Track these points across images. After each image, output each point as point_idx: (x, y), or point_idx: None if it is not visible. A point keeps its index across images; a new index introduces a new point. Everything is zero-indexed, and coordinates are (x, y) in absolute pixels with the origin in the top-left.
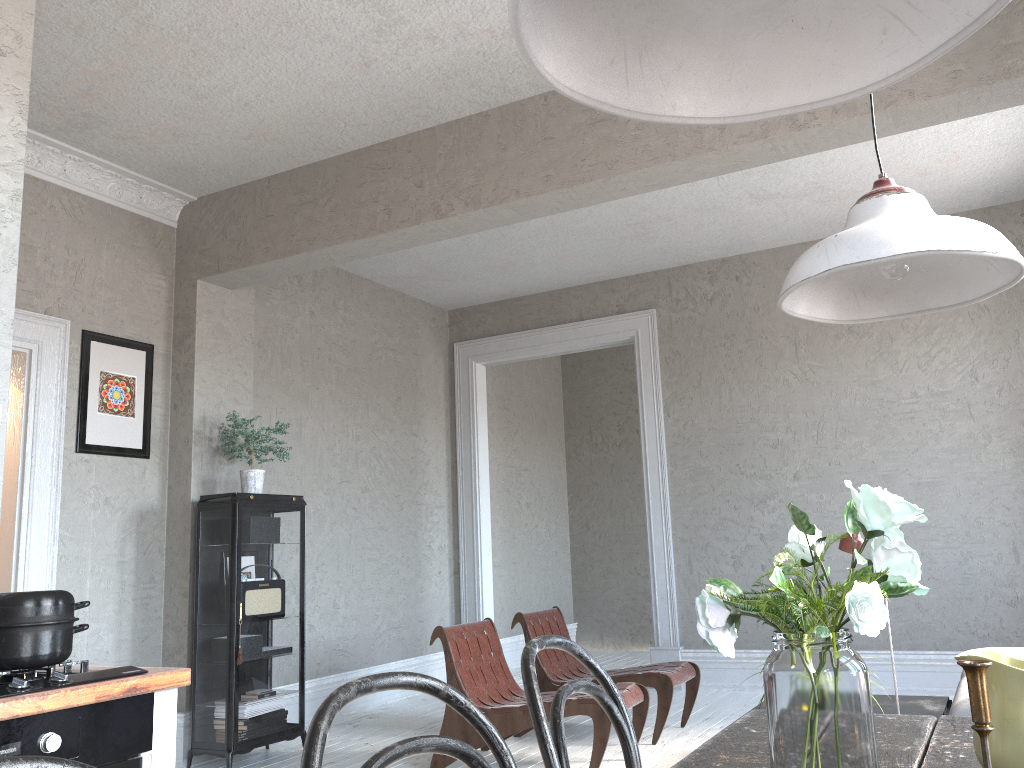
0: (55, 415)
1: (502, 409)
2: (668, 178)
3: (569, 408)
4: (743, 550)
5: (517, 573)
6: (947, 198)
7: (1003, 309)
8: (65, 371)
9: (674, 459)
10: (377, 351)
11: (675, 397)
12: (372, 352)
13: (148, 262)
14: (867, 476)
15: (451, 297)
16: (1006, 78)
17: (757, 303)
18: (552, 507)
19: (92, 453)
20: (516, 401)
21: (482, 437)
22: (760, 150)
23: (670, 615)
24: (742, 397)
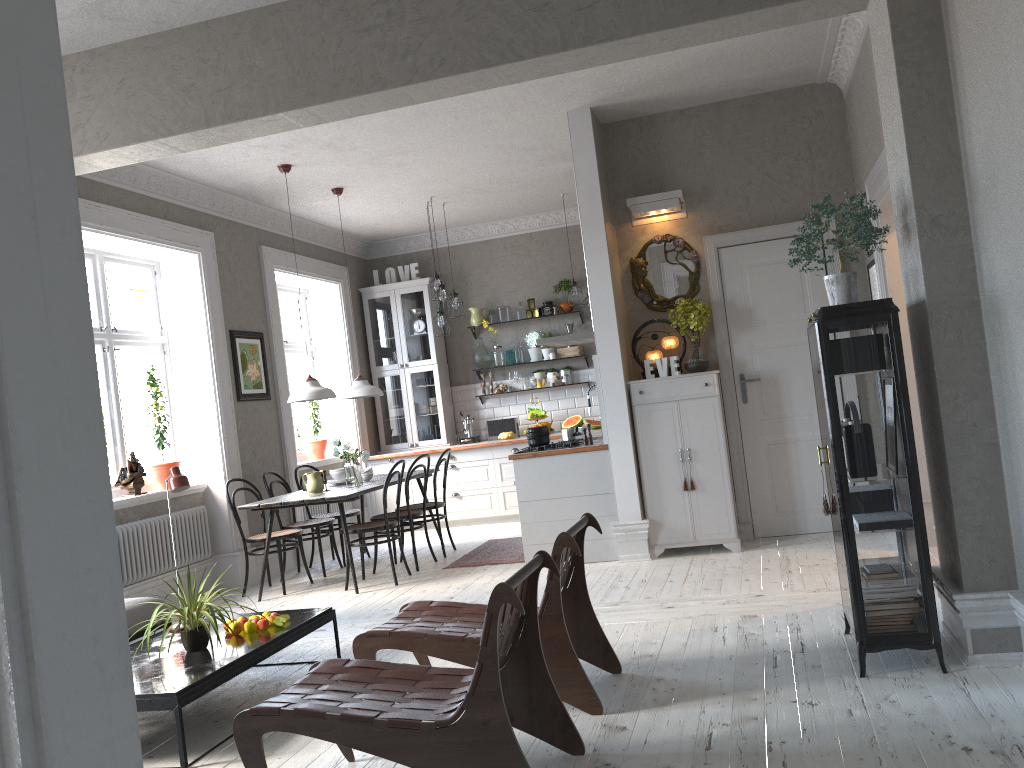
0: None
1: None
2: (257, 126)
3: None
4: None
5: None
6: None
7: None
8: None
9: None
10: None
11: None
12: None
13: None
14: None
15: None
16: None
17: None
18: None
19: None
20: None
21: None
22: (186, 146)
23: None
24: None
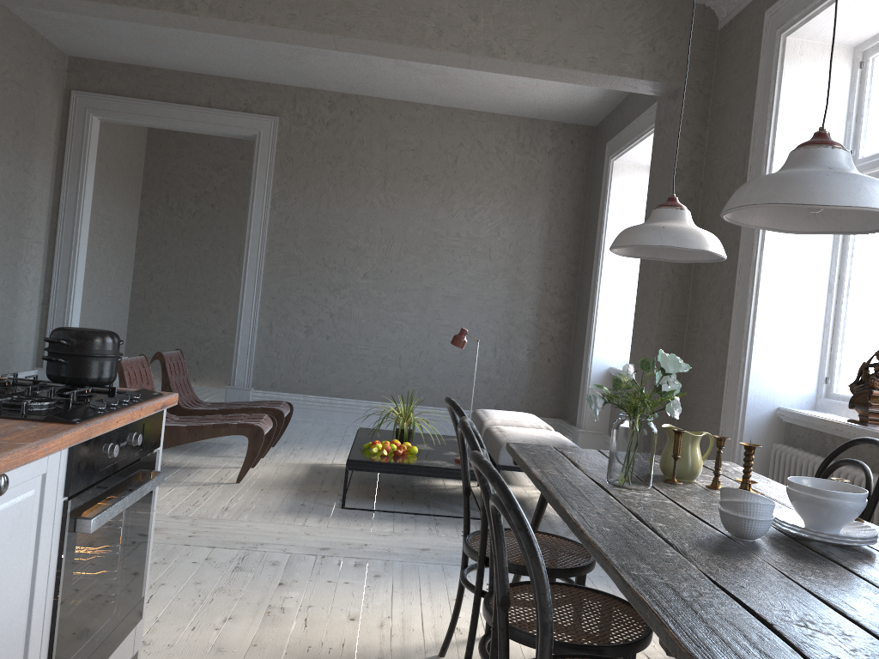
0: None
1: (98, 161)
2: (386, 52)
3: (150, 170)
4: (315, 323)
5: (90, 310)
6: (514, 105)
7: (525, 191)
8: None
9: (273, 244)
10: (5, 82)
11: (283, 195)
12: (1, 82)
13: None
14: (415, 285)
15: (81, 47)
16: (619, 75)
17: (363, 138)
18: (123, 256)
19: None
20: (110, 155)
21: (89, 186)
22: (460, 59)
23: (248, 363)
24: (337, 208)
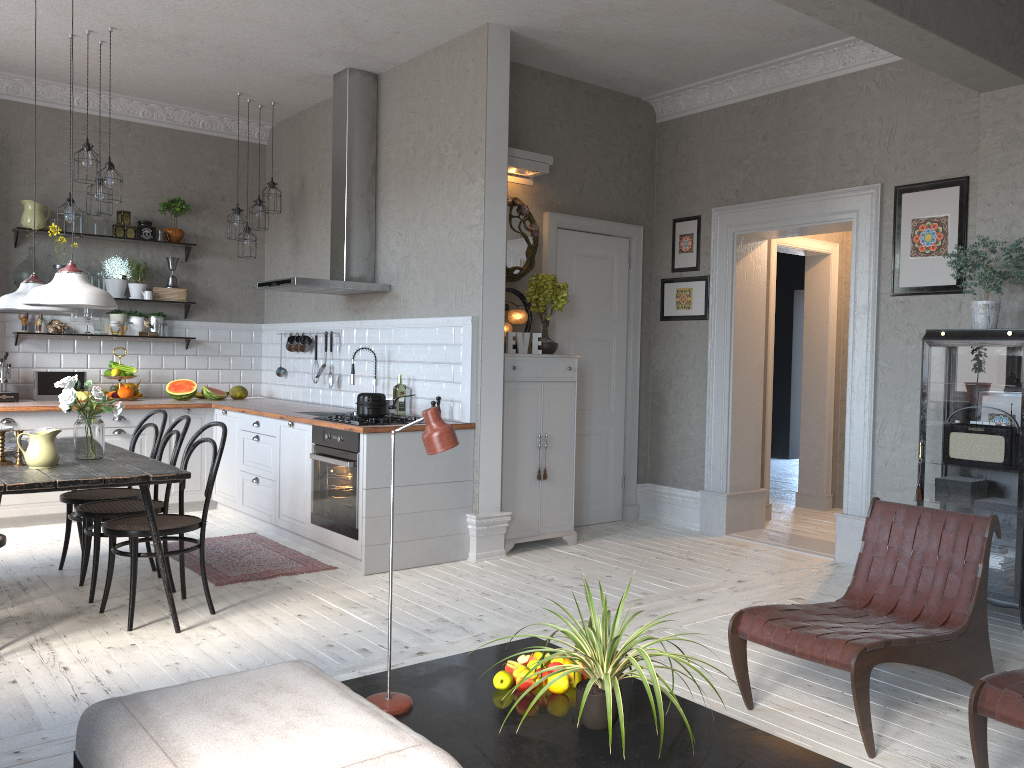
0: (869, 268)
1: None
2: None
3: None
4: None
5: None
6: None
7: None
8: (876, 229)
9: None
10: None
11: None
12: None
13: (962, 91)
14: None
15: None
16: None
17: None
18: None
19: (904, 295)
20: None
21: None
22: None
23: None
24: None
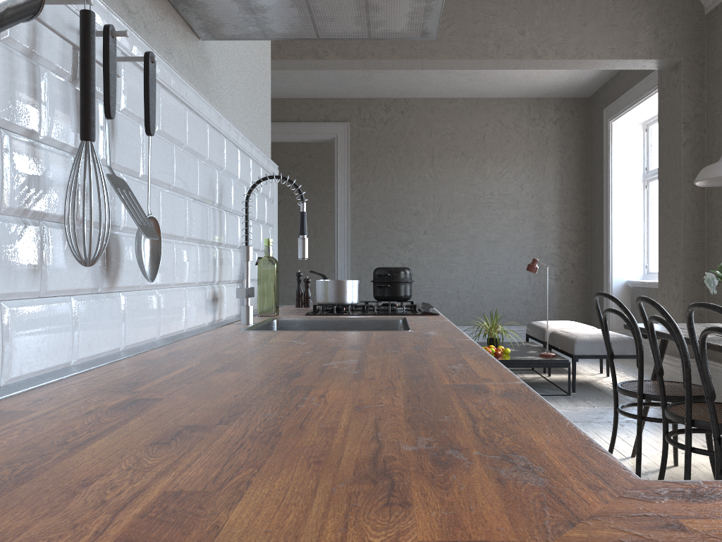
0: None
1: None
2: (458, 66)
3: None
4: None
5: None
6: (526, 90)
7: (539, 154)
8: None
9: (355, 216)
10: None
11: (358, 179)
12: None
13: None
14: (463, 235)
15: None
16: (633, 58)
17: (412, 129)
18: None
19: None
20: None
21: None
22: (512, 63)
23: None
24: (399, 184)
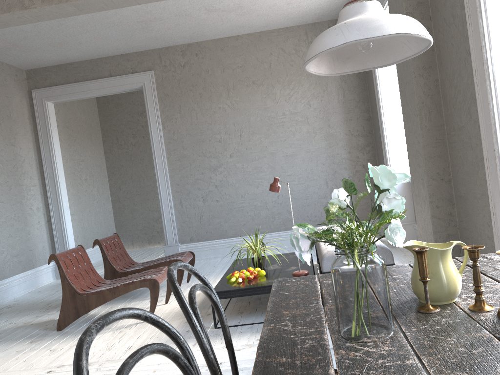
0: None
1: (65, 128)
2: None
3: (104, 126)
4: (207, 193)
5: (84, 217)
6: (297, 17)
7: None
8: None
9: (169, 151)
10: None
11: (167, 118)
12: None
13: None
14: (264, 153)
15: (27, 62)
16: None
17: (207, 68)
18: (99, 180)
19: None
20: (73, 123)
21: (56, 144)
22: None
23: (173, 229)
24: (202, 117)
